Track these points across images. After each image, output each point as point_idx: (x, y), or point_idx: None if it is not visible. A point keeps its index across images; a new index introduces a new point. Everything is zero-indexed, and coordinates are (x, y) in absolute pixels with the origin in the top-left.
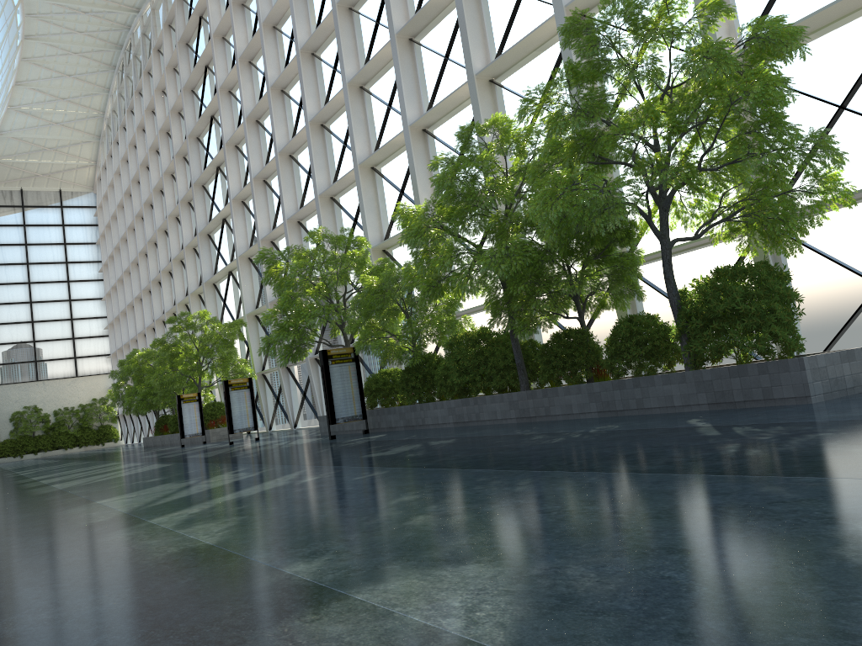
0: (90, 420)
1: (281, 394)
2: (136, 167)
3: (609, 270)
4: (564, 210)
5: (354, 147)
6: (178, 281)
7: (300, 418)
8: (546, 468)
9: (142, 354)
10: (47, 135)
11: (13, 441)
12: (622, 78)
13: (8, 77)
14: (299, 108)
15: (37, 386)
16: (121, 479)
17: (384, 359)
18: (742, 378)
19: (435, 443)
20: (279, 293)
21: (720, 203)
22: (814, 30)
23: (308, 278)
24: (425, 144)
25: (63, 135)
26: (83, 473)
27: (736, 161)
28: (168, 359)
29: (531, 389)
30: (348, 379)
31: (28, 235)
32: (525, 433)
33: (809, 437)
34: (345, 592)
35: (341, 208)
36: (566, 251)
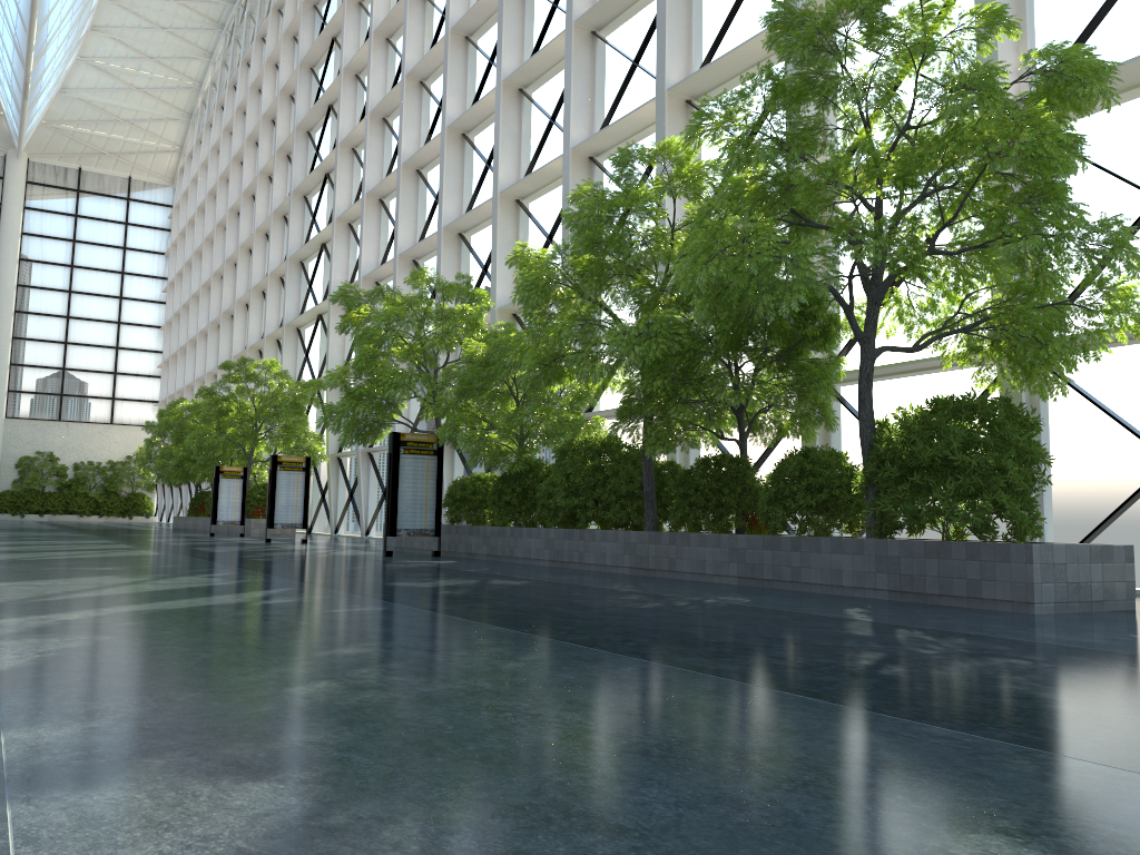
0: (119, 484)
1: (357, 487)
2: (229, 161)
3: (790, 379)
4: (719, 275)
5: (497, 169)
6: (255, 318)
7: (376, 524)
8: (588, 641)
9: (187, 406)
10: (123, 102)
11: (14, 493)
12: (850, 109)
13: (82, 18)
14: (438, 108)
15: (58, 428)
16: (73, 561)
17: (474, 458)
18: (942, 560)
19: (497, 583)
20: (359, 348)
21: (959, 308)
22: (1139, 83)
23: (396, 333)
24: (590, 177)
25: (144, 106)
26: (51, 546)
27: (985, 245)
28: (215, 417)
29: (663, 531)
30: (424, 478)
31: (78, 230)
32: (622, 589)
33: (992, 662)
34: (10, 795)
35: (469, 249)
36: (730, 342)
